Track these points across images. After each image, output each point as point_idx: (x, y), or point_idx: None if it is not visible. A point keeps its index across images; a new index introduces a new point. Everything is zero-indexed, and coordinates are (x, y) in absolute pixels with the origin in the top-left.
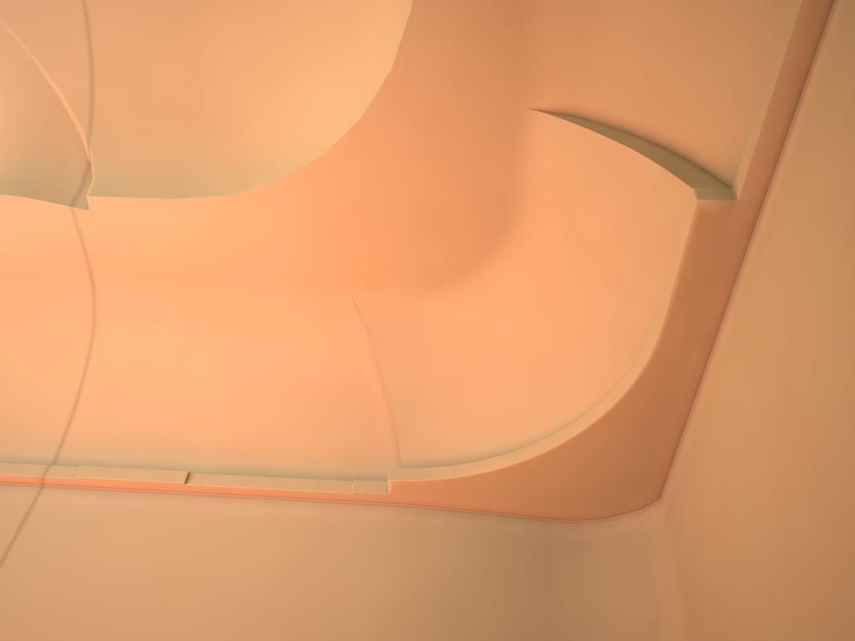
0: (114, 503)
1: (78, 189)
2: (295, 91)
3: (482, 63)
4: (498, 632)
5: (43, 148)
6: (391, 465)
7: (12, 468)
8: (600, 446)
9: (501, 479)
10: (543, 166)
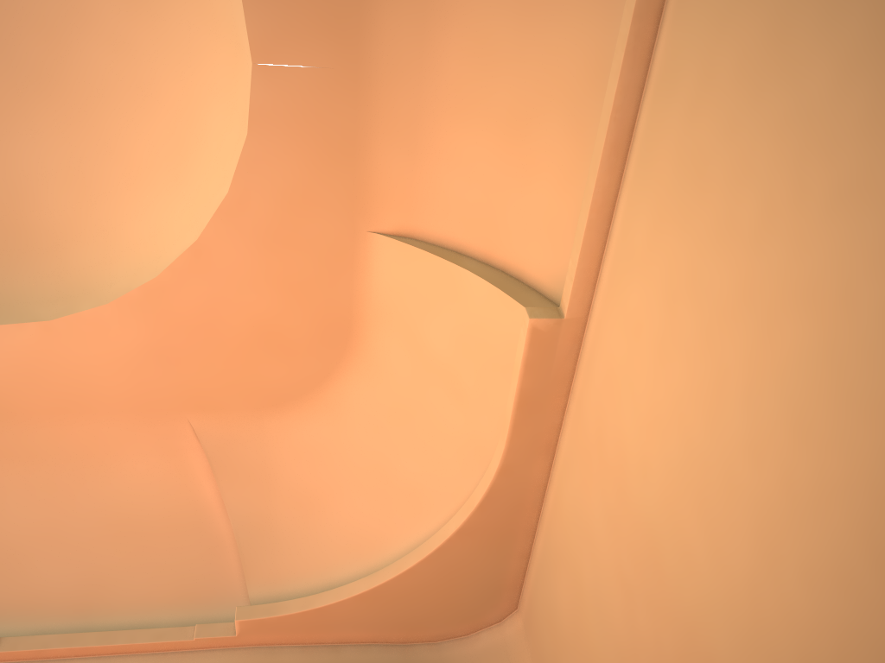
0: None
1: None
2: (124, 211)
3: (320, 188)
4: None
5: None
6: (238, 603)
7: None
8: (456, 561)
9: (358, 606)
10: (385, 285)
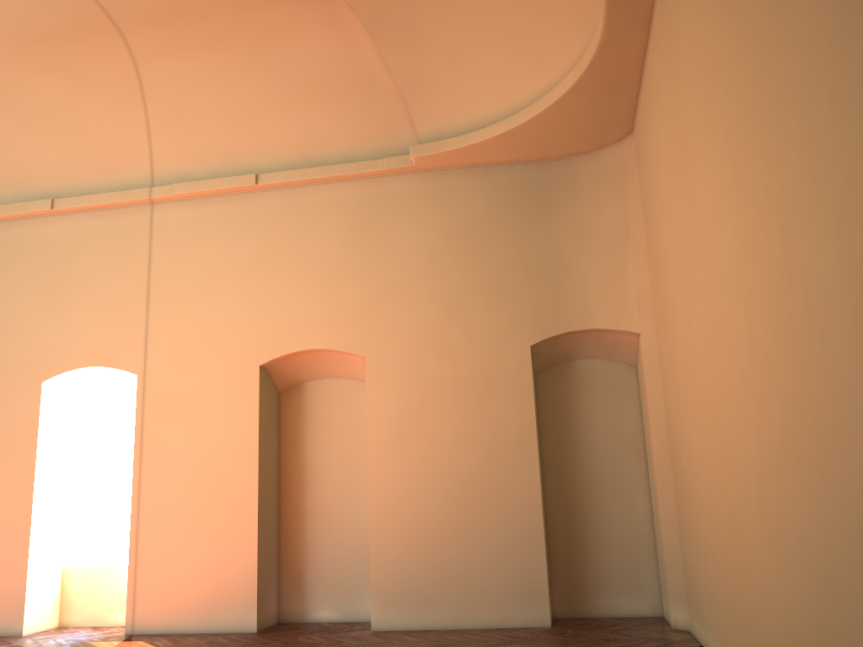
0: (210, 208)
1: None
2: None
3: None
4: (511, 256)
5: None
6: (412, 138)
7: (125, 195)
8: (574, 108)
9: (500, 142)
10: None
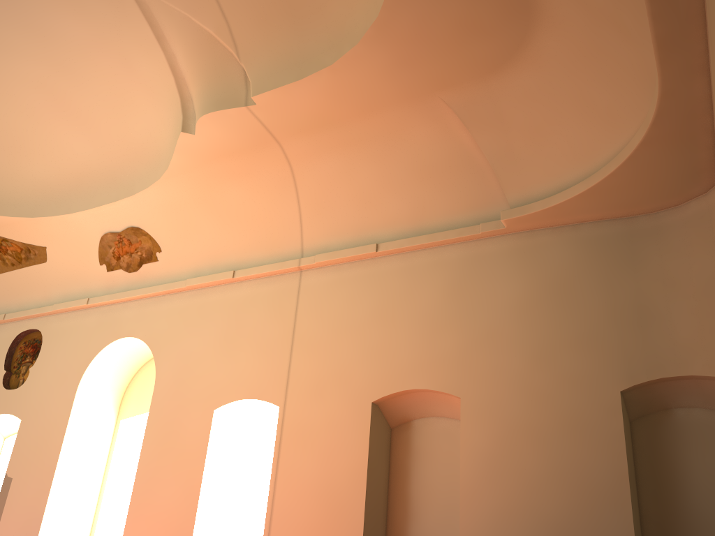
0: (342, 272)
1: (245, 92)
2: None
3: None
4: (598, 305)
5: (216, 72)
6: (504, 206)
7: (282, 265)
8: (648, 162)
9: (581, 201)
10: None
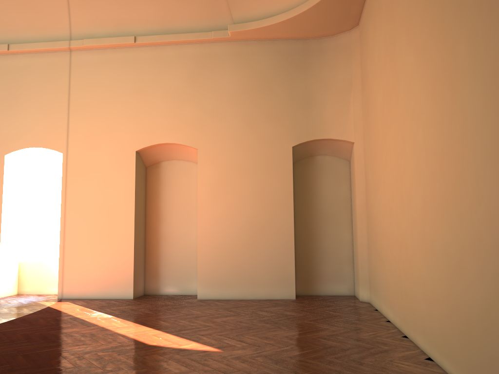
0: (106, 55)
1: None
2: None
3: None
4: (284, 94)
5: None
6: (229, 20)
7: (54, 44)
8: (327, 8)
9: (281, 26)
10: None
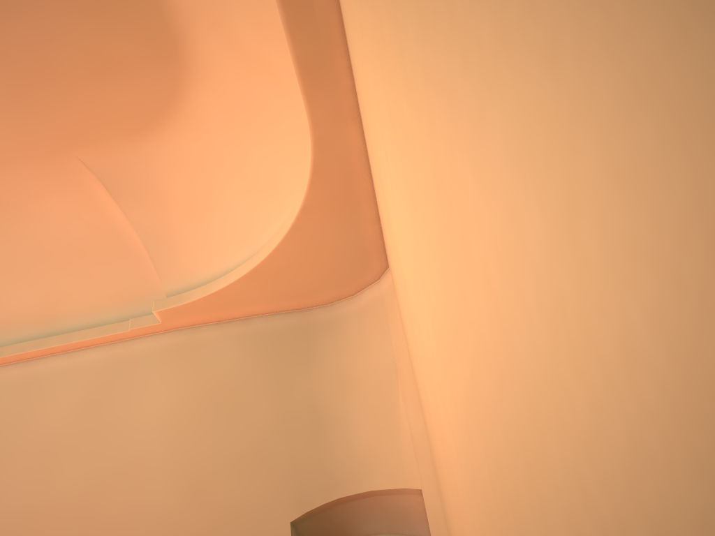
0: None
1: None
2: None
3: None
4: (268, 413)
5: None
6: (163, 298)
7: None
8: (314, 236)
9: (247, 286)
10: None
